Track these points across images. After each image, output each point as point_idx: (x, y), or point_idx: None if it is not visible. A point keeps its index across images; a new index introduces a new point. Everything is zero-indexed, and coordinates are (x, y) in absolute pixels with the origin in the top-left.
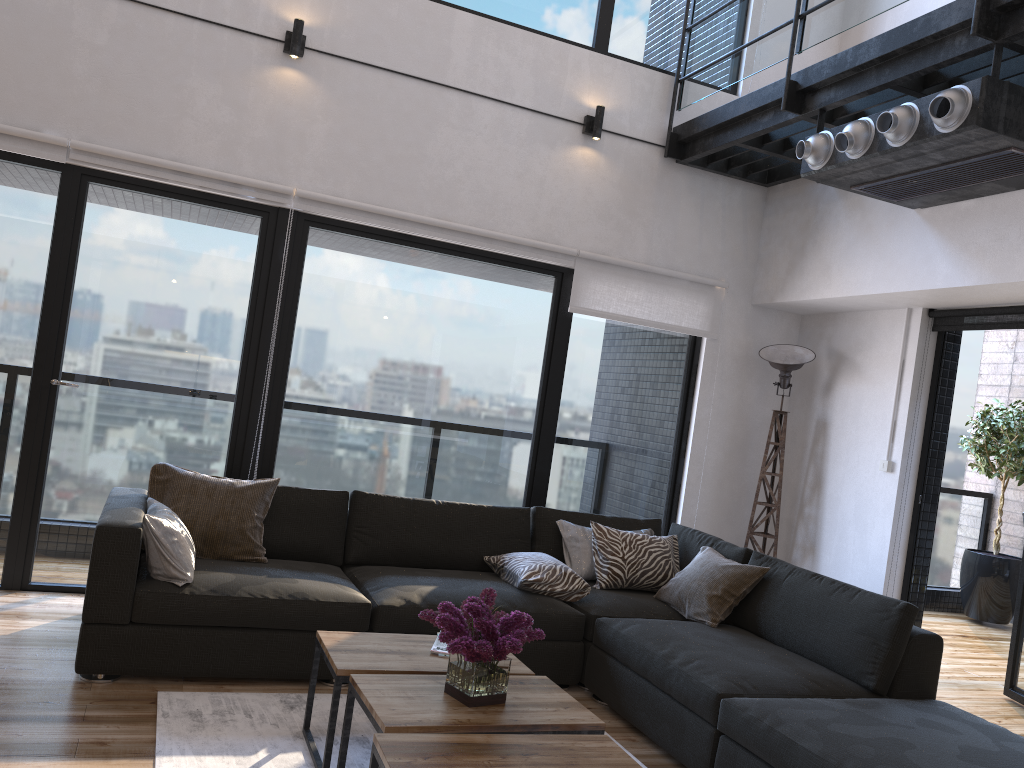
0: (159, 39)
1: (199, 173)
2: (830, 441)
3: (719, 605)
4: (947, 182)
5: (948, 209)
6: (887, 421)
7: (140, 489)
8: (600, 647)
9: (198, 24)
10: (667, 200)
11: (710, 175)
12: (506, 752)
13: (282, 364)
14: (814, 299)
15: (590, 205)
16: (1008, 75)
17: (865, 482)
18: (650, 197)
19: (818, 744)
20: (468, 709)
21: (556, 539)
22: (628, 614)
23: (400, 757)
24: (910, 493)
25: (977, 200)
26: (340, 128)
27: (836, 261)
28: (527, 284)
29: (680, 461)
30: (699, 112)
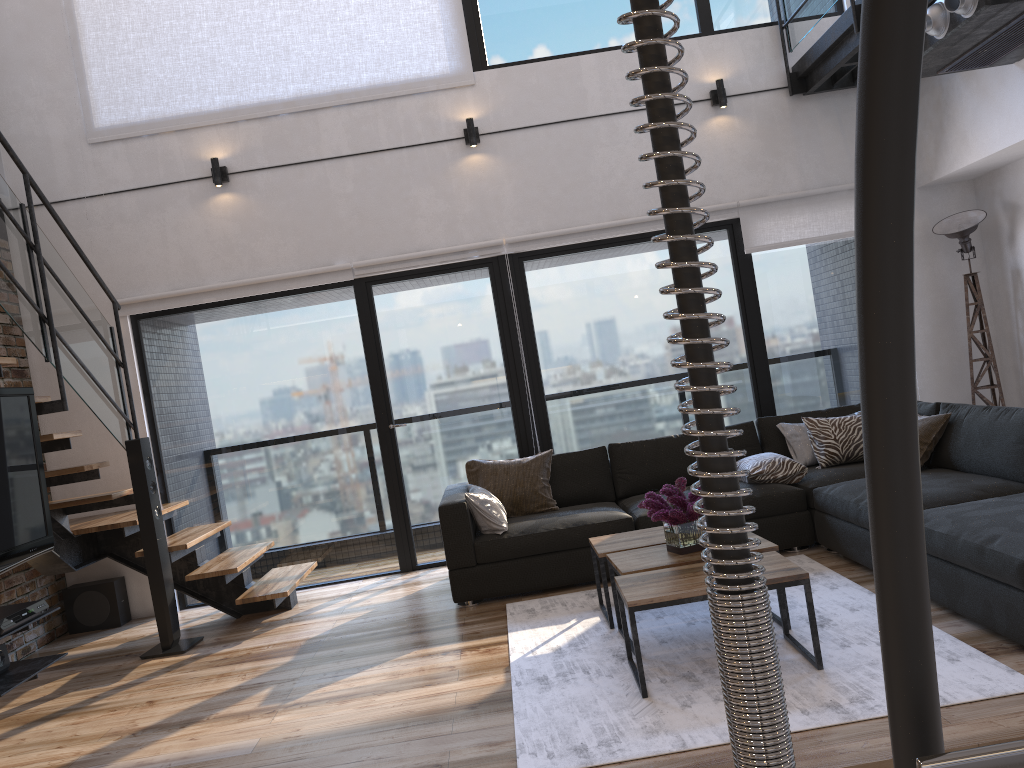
0: (384, 172)
1: (437, 253)
2: None
3: None
4: (1014, 40)
5: None
6: None
7: (464, 482)
8: (820, 510)
9: (405, 151)
10: (805, 130)
11: (839, 93)
12: (697, 570)
13: (534, 368)
14: (962, 168)
15: (737, 161)
16: None
17: None
18: (789, 134)
19: (948, 527)
20: (680, 556)
21: (781, 439)
22: (842, 481)
23: (627, 583)
24: None
25: None
26: (522, 182)
27: (969, 129)
28: (704, 243)
29: None
30: (811, 44)
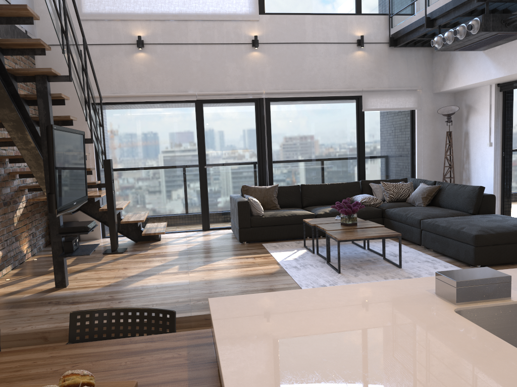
0: (214, 53)
1: (234, 93)
2: (470, 139)
3: (425, 199)
4: (486, 43)
5: (492, 50)
6: (488, 128)
7: (237, 194)
8: (387, 218)
9: (225, 45)
10: (393, 62)
11: (408, 48)
12: (358, 231)
13: (269, 148)
14: (453, 88)
15: (364, 71)
16: (498, 6)
17: (483, 151)
18: (386, 63)
19: (445, 224)
20: (347, 226)
21: (370, 190)
22: (396, 207)
23: (333, 233)
24: (499, 152)
25: (500, 45)
26: (274, 67)
27: (459, 73)
28: (346, 104)
29: (413, 156)
30: (400, 26)
